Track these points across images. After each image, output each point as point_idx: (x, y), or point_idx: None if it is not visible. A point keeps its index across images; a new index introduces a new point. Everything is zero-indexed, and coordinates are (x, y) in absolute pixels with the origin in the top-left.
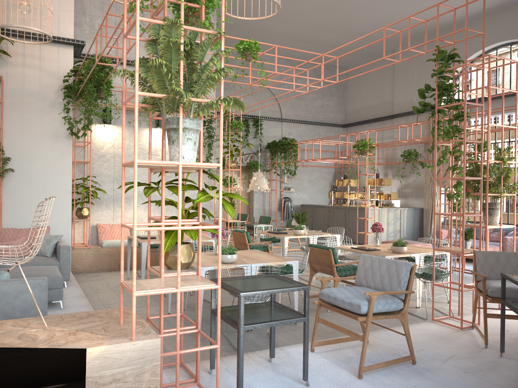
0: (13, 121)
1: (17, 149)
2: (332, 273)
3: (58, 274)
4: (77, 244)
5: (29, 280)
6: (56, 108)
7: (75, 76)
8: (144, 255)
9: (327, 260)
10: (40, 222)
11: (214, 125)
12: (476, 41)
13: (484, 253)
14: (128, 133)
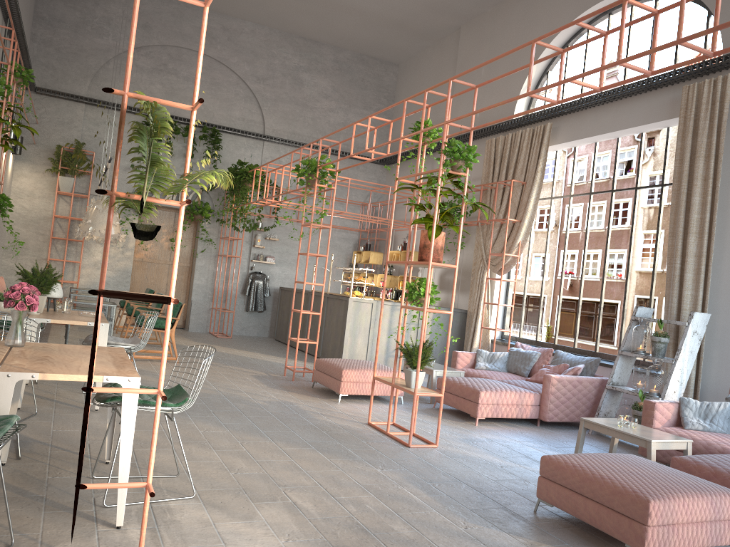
0: None
1: None
2: None
3: None
4: None
5: None
6: None
7: None
8: None
9: None
10: None
11: None
12: None
13: None
14: None
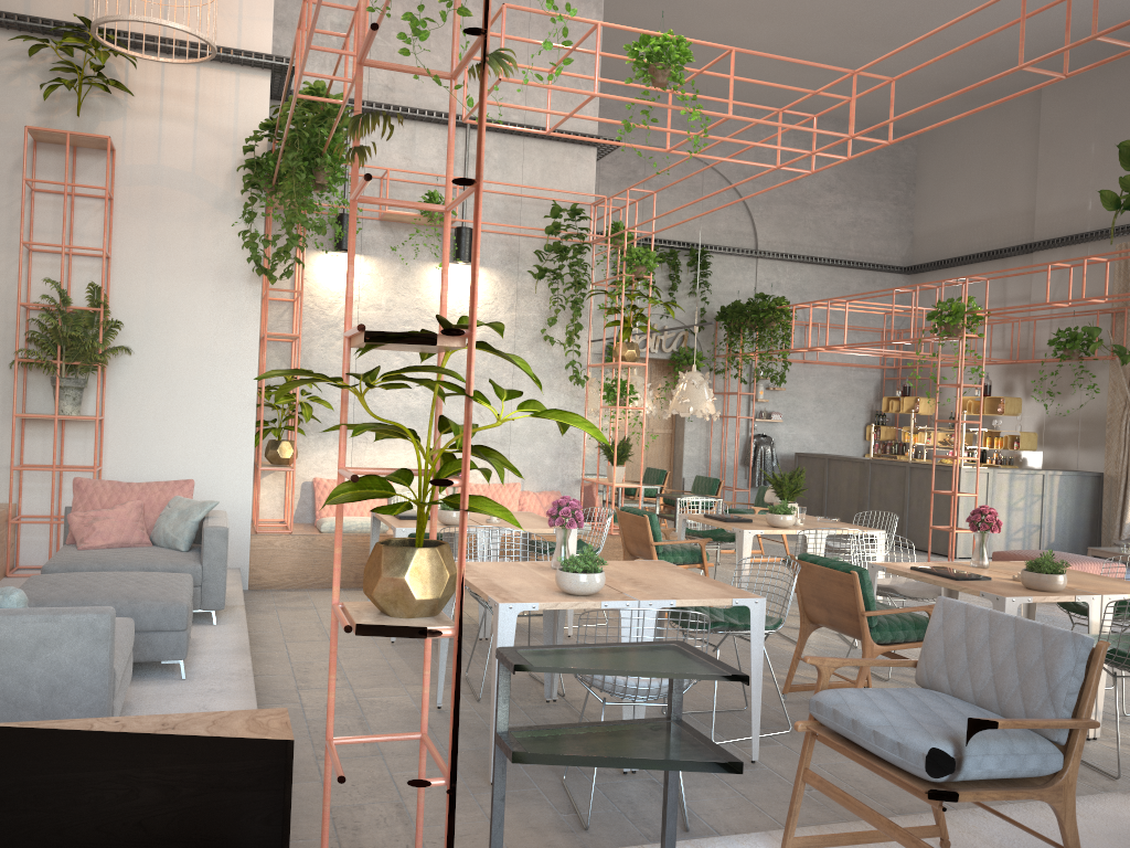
0: (135, 240)
1: (141, 303)
2: (857, 632)
3: (181, 596)
4: (268, 523)
5: (66, 613)
6: (228, 213)
7: (272, 140)
8: None
9: (846, 599)
10: (184, 470)
11: (589, 259)
12: None
13: None
14: (391, 273)
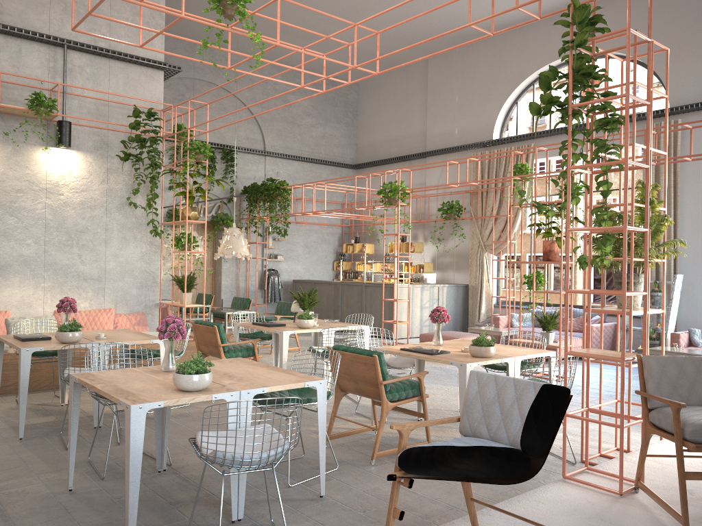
0: None
1: None
2: (376, 395)
3: None
4: None
5: None
6: None
7: None
8: (26, 372)
9: (369, 373)
10: None
11: (161, 149)
12: (542, 51)
13: (660, 359)
14: (4, 153)
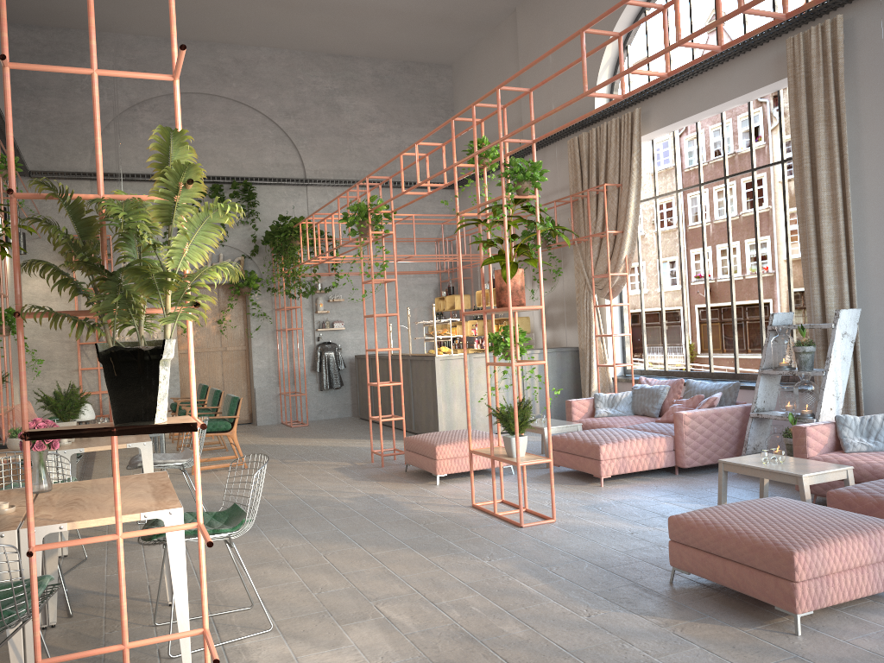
0: None
1: None
2: None
3: None
4: None
5: None
6: None
7: None
8: None
9: None
10: None
11: None
12: None
13: None
14: None
